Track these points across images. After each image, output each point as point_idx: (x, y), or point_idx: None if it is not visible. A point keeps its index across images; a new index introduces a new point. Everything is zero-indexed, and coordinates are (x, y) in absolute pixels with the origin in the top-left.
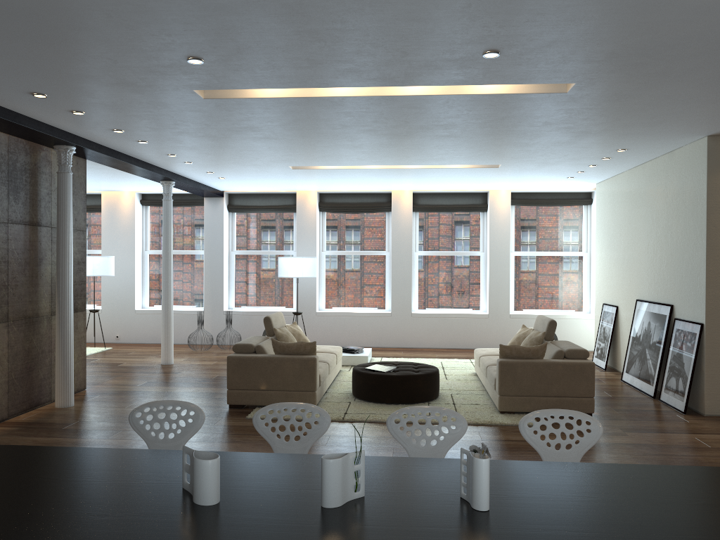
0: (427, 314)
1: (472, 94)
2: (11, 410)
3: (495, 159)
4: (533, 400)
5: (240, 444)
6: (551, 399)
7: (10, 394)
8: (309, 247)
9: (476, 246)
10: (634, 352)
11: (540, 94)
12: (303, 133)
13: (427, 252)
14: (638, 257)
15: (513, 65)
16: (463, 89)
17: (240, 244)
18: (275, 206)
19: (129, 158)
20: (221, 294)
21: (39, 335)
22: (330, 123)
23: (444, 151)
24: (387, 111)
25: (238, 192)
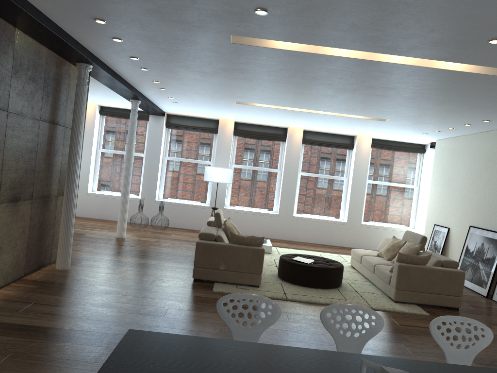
0: (303, 218)
1: (439, 68)
2: (26, 270)
3: (391, 115)
4: (419, 295)
5: None
6: (432, 295)
7: (27, 257)
8: (224, 161)
9: (342, 173)
10: (467, 263)
11: (487, 75)
12: (275, 79)
13: (307, 174)
14: (475, 196)
15: None
16: (432, 64)
17: (172, 152)
18: (202, 127)
19: (122, 80)
20: (155, 188)
21: (49, 211)
22: (305, 74)
23: (362, 105)
24: (360, 72)
25: (175, 114)
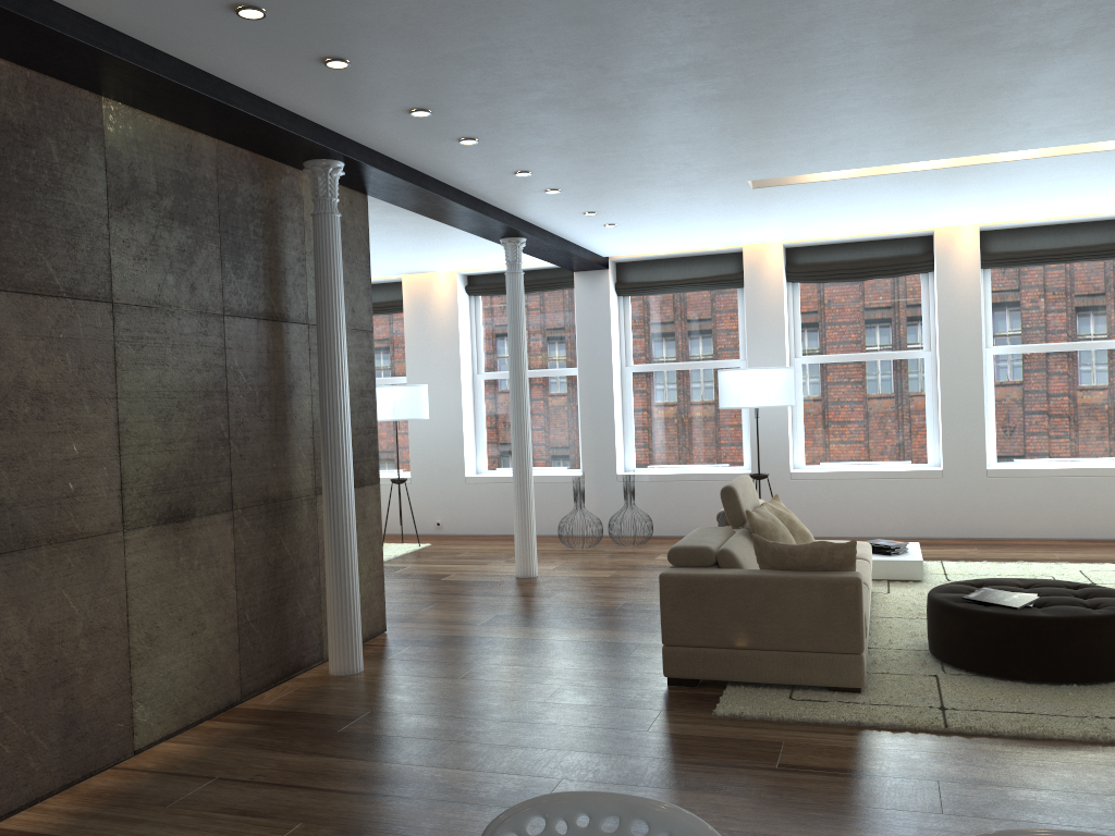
0: (1020, 471)
1: None
2: (247, 684)
3: None
4: None
5: (724, 798)
6: None
7: (244, 652)
8: (772, 351)
9: None
10: None
11: None
12: (812, 72)
13: (1013, 348)
14: None
15: None
16: None
17: (641, 353)
18: (703, 278)
19: (444, 188)
20: (612, 446)
21: (293, 533)
22: (892, 24)
23: None
24: None
25: (633, 258)
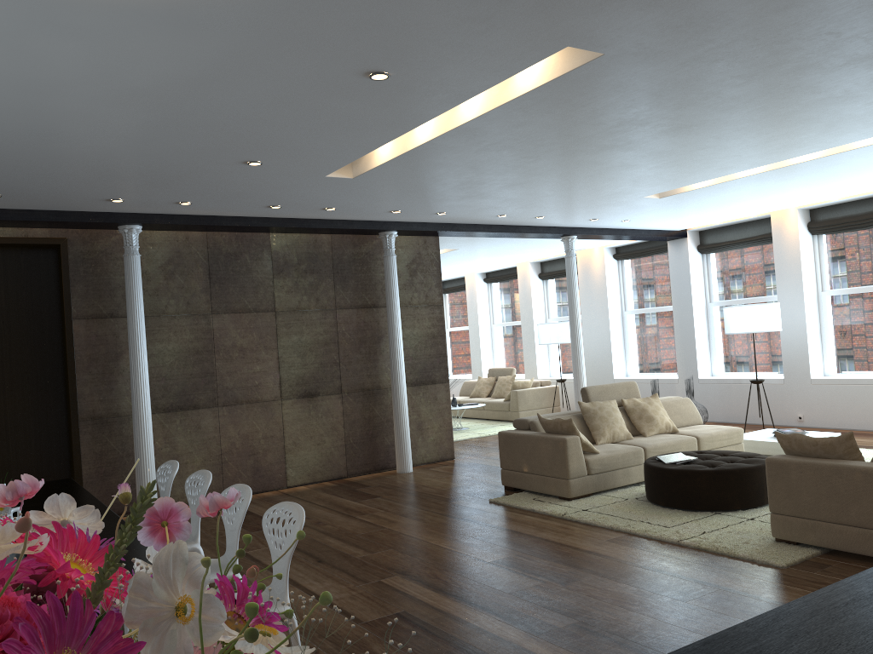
0: None
1: (516, 97)
2: (351, 470)
3: None
4: (819, 527)
5: (417, 523)
6: (849, 530)
7: (349, 456)
8: (793, 288)
9: None
10: None
11: (582, 68)
12: (526, 173)
13: None
14: None
15: (433, 70)
16: (507, 95)
17: (719, 292)
18: (752, 237)
19: (475, 226)
20: (694, 358)
21: (382, 405)
22: (508, 160)
23: (756, 138)
24: (510, 136)
25: (702, 228)
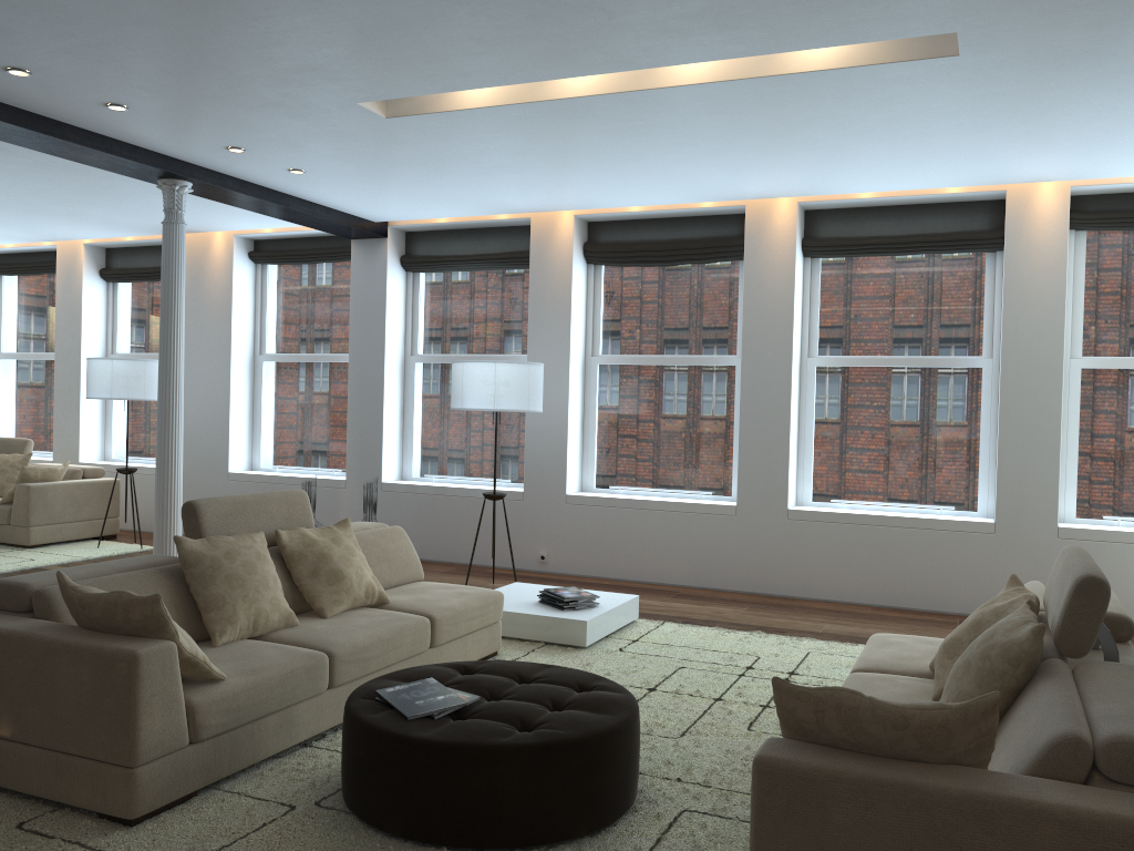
0: (826, 515)
1: None
2: None
3: None
4: None
5: None
6: None
7: None
8: (555, 346)
9: (971, 343)
10: None
11: None
12: None
13: (839, 359)
14: None
15: None
16: None
17: (429, 340)
18: (494, 254)
19: None
20: (378, 448)
21: None
22: None
23: None
24: None
25: (415, 225)
